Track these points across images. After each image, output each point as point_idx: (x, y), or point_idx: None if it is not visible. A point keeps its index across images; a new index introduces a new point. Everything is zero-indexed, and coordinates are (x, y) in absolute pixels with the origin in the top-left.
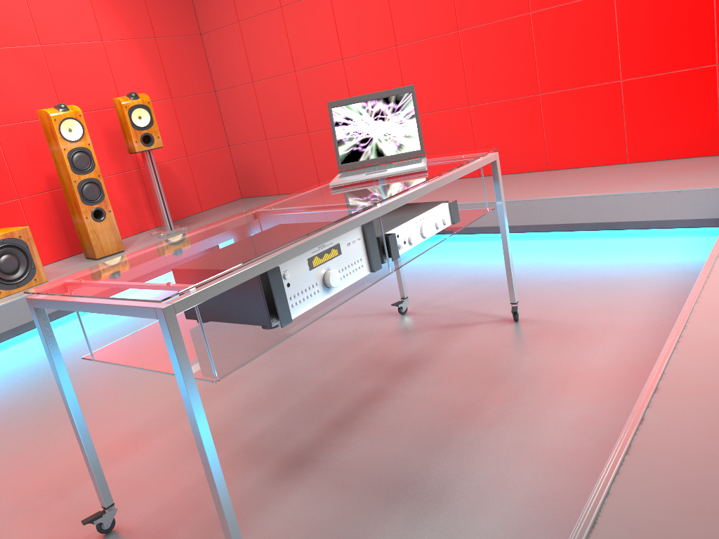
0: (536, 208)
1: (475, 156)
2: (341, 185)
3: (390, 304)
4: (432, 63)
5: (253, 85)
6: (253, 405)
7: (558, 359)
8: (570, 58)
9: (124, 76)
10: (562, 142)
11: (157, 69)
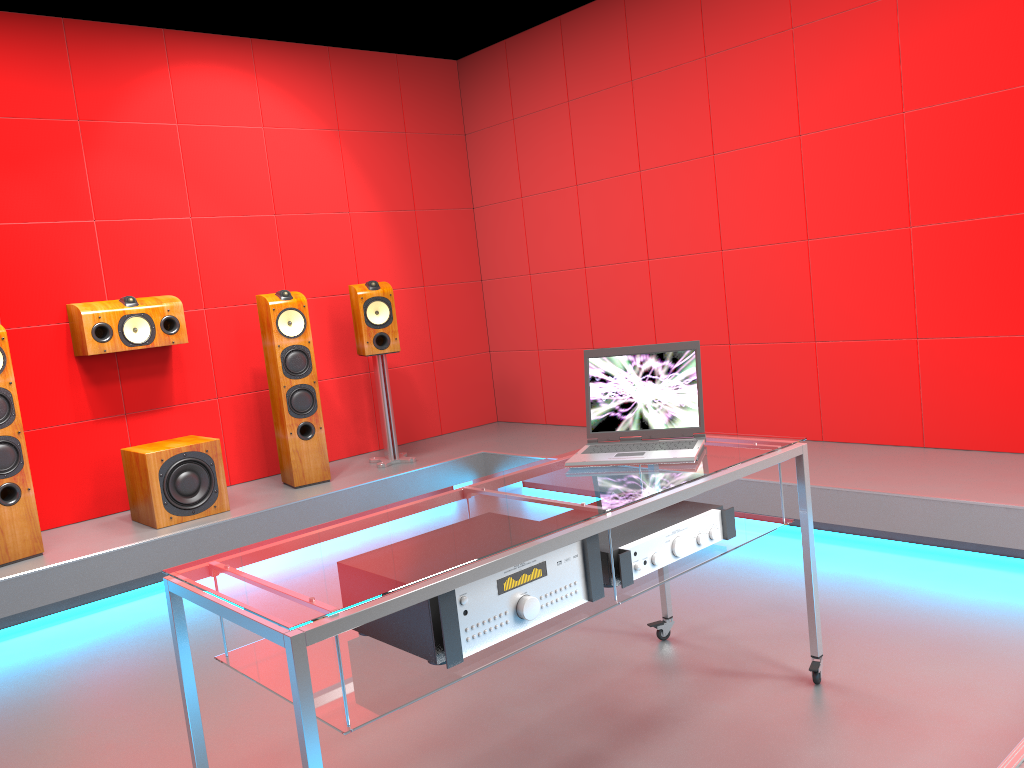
0: (887, 508)
1: (768, 448)
2: (580, 467)
3: (649, 621)
4: (767, 278)
5: (529, 279)
6: (430, 741)
7: (858, 760)
8: (965, 295)
9: (369, 256)
10: (947, 410)
11: (411, 248)
